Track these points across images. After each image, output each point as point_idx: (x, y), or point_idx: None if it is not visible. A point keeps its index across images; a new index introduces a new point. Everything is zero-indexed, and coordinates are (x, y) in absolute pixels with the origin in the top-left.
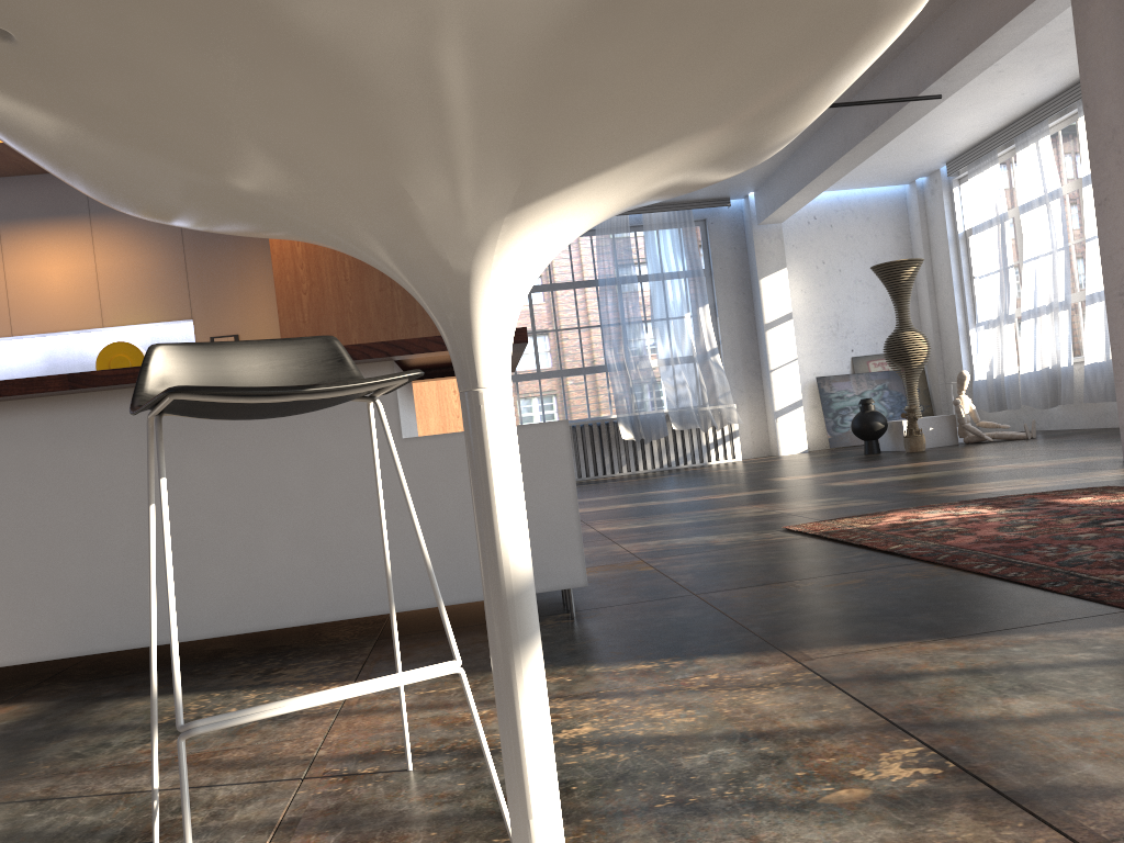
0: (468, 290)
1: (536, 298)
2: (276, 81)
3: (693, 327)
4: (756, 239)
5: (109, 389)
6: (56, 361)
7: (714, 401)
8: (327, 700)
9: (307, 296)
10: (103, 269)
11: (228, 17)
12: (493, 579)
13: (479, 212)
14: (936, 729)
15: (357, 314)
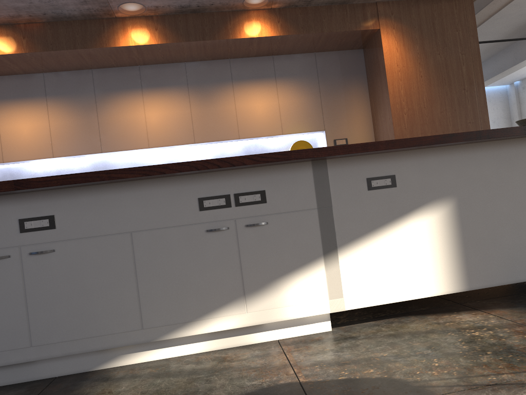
0: None
1: None
2: None
3: None
4: None
5: None
6: (250, 153)
7: None
8: None
9: (406, 115)
10: (282, 105)
11: None
12: None
13: None
14: None
15: (430, 124)
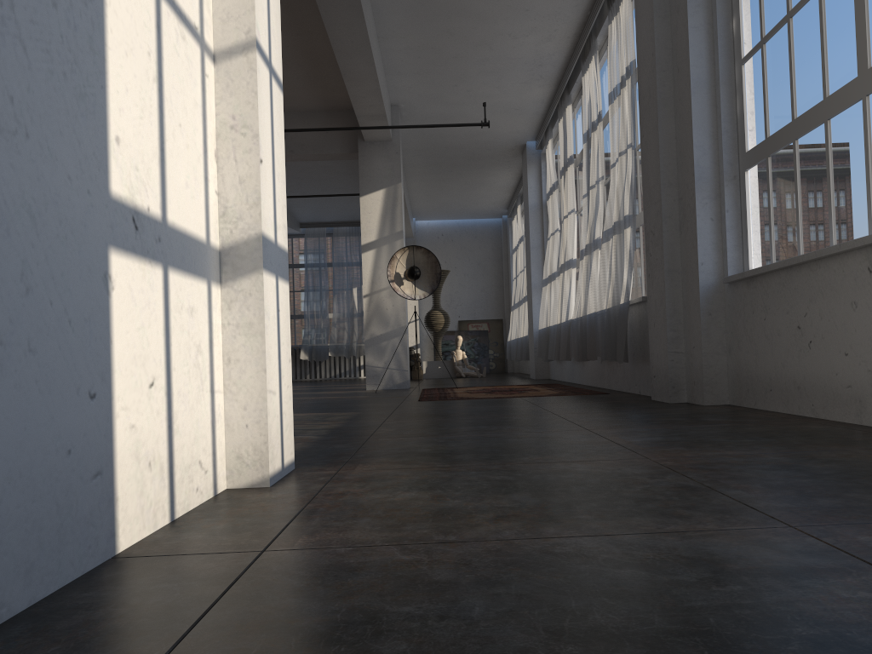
0: None
1: None
2: None
3: (358, 296)
4: None
5: None
6: None
7: (360, 341)
8: None
9: None
10: None
11: None
12: None
13: None
14: None
15: None
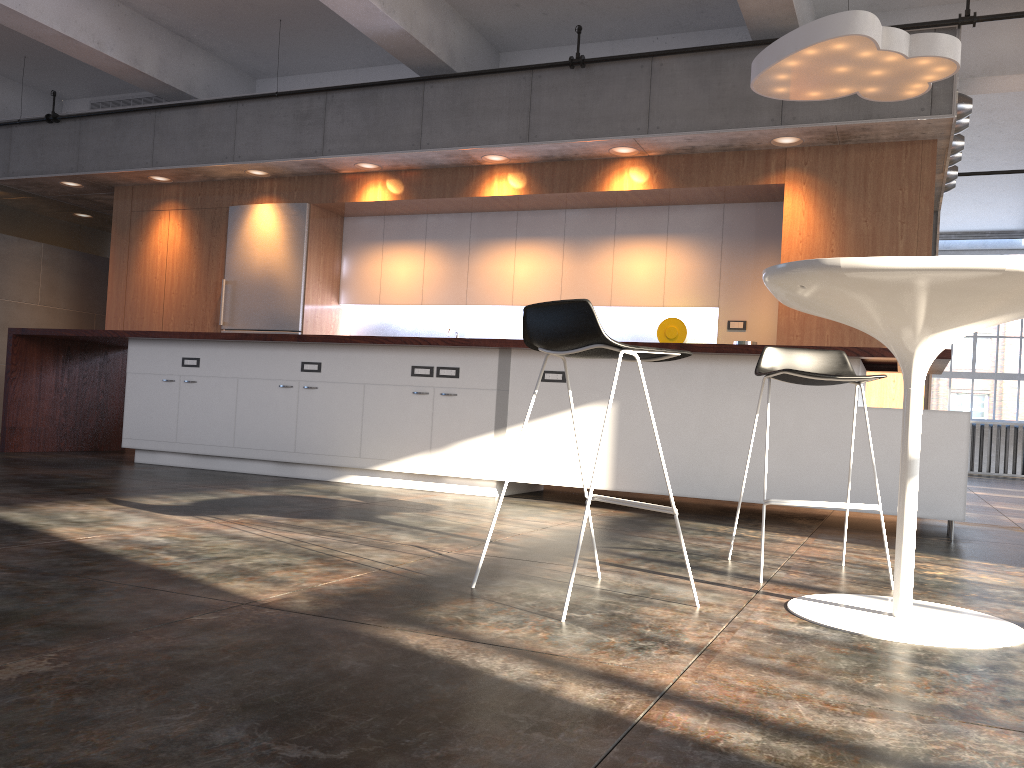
0: (912, 355)
1: None
2: (867, 300)
3: None
4: None
5: (697, 353)
6: (630, 324)
7: None
8: (821, 505)
9: None
10: (669, 269)
11: (860, 289)
12: (904, 453)
13: (920, 333)
14: None
15: None
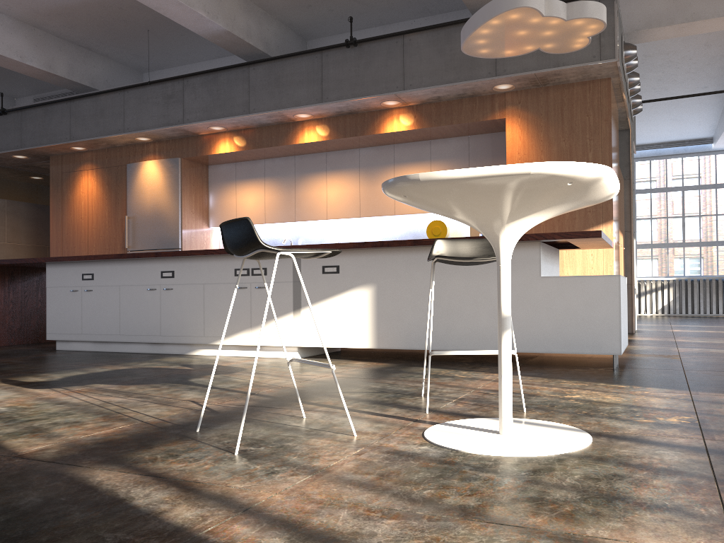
0: (498, 240)
1: (686, 194)
2: (451, 202)
3: None
4: None
5: (427, 246)
6: (410, 227)
7: None
8: (471, 353)
9: None
10: None
11: (441, 195)
12: (499, 313)
13: (498, 224)
14: (709, 415)
15: None
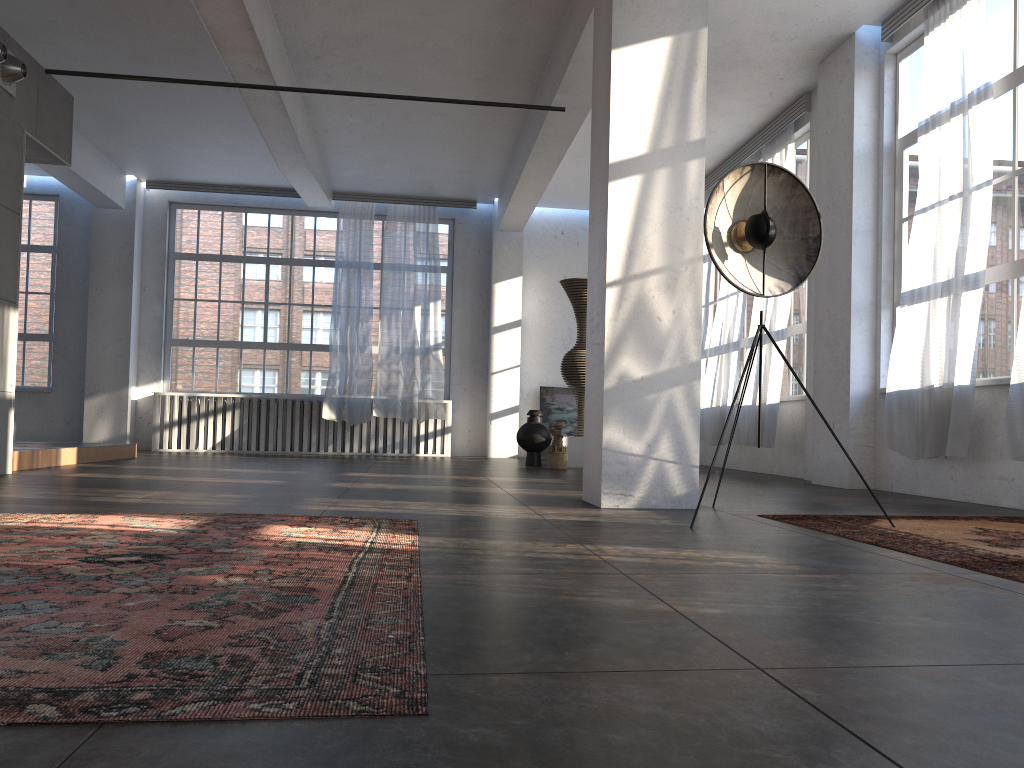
0: None
1: (272, 269)
2: None
3: (422, 320)
4: (496, 245)
5: None
6: None
7: (424, 394)
8: None
9: None
10: None
11: None
12: None
13: None
14: None
15: None
